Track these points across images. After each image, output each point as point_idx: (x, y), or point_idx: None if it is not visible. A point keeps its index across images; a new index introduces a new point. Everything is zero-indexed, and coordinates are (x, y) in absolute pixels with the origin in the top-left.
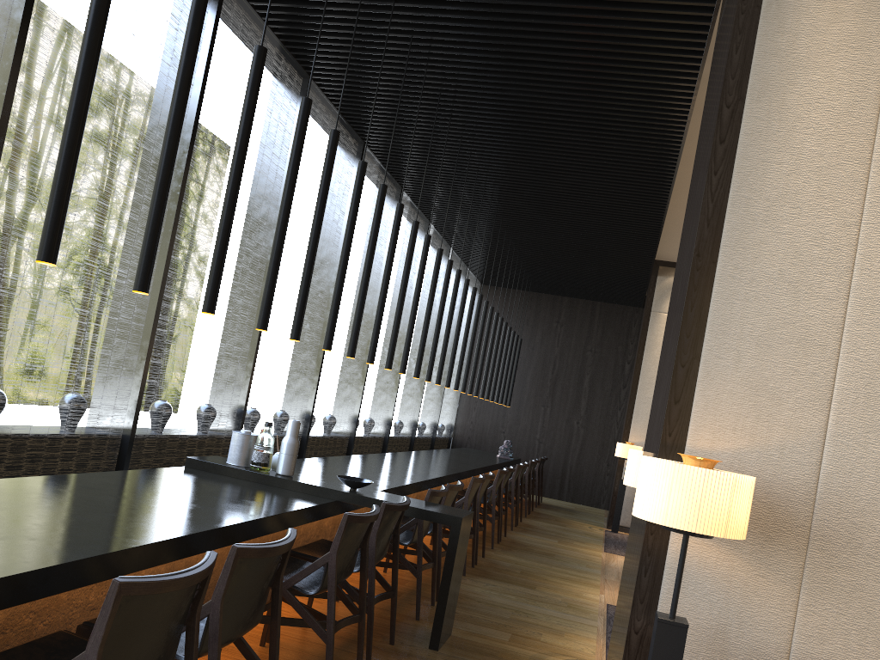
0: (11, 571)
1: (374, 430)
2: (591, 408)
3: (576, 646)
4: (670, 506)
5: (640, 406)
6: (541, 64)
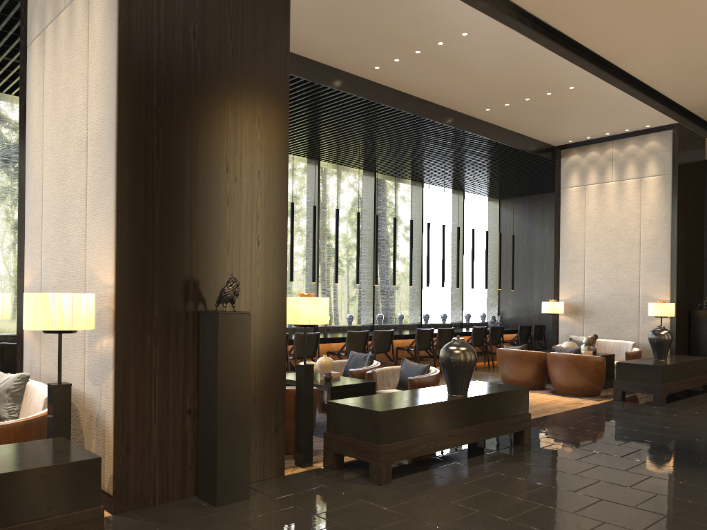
0: None
1: (351, 322)
2: None
3: None
4: None
5: (563, 269)
6: None
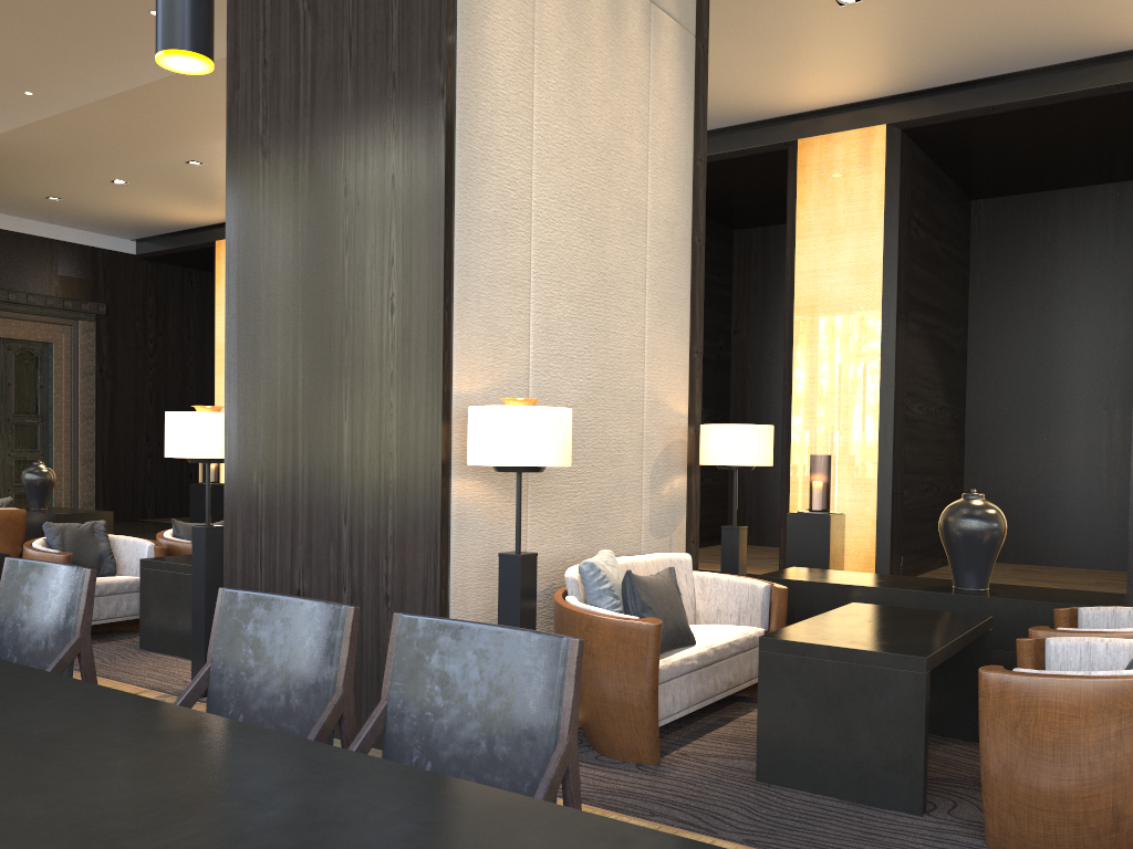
0: (299, 744)
1: None
2: None
3: None
4: (545, 447)
5: None
6: None
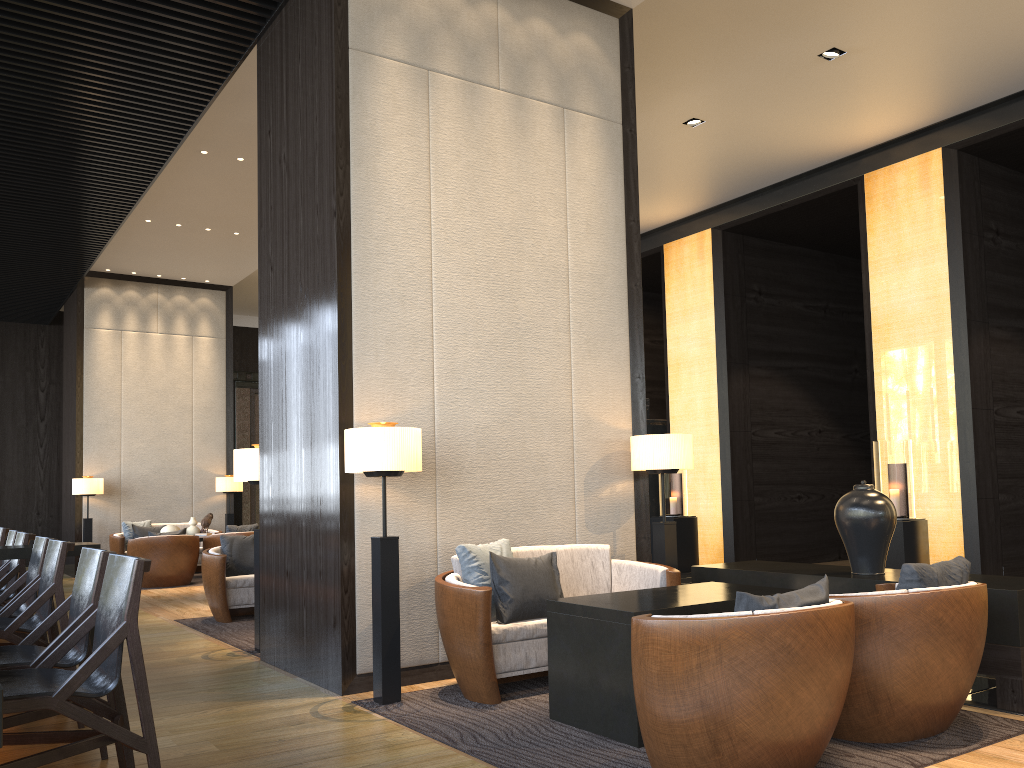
0: None
1: None
2: (4, 451)
3: (198, 646)
4: (384, 457)
5: (91, 435)
6: (41, 68)
